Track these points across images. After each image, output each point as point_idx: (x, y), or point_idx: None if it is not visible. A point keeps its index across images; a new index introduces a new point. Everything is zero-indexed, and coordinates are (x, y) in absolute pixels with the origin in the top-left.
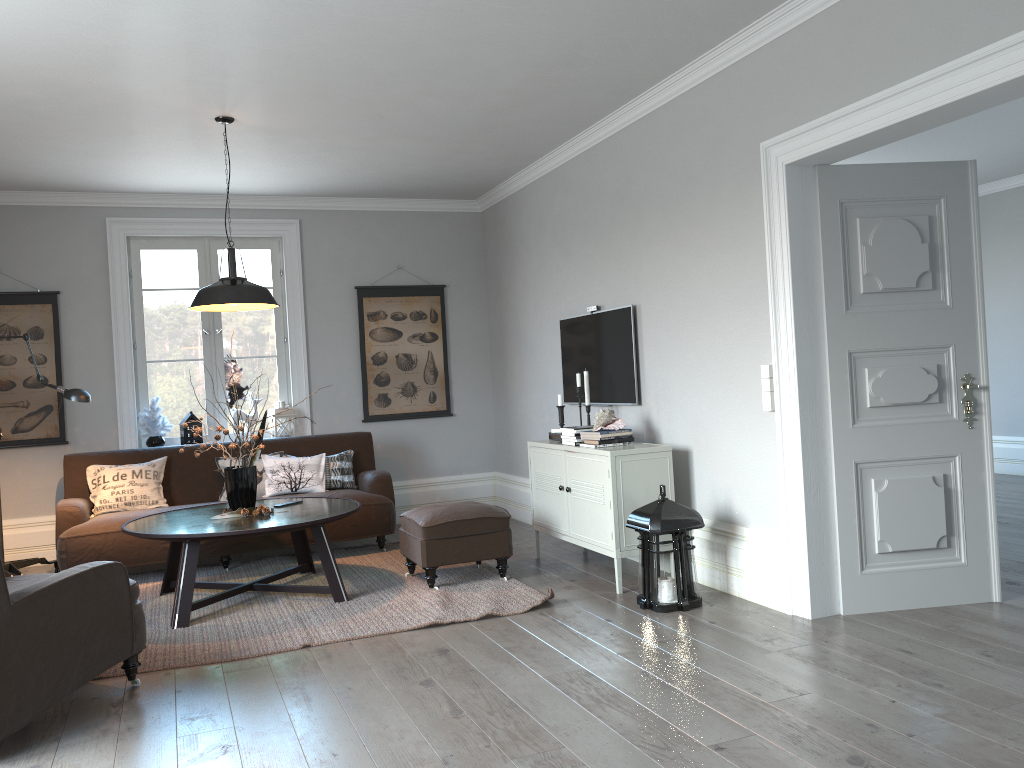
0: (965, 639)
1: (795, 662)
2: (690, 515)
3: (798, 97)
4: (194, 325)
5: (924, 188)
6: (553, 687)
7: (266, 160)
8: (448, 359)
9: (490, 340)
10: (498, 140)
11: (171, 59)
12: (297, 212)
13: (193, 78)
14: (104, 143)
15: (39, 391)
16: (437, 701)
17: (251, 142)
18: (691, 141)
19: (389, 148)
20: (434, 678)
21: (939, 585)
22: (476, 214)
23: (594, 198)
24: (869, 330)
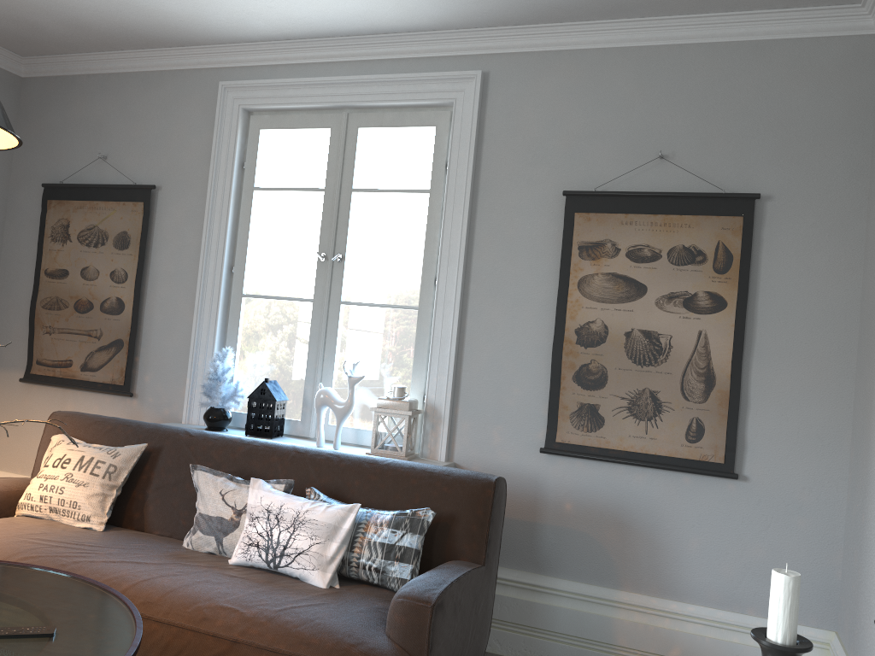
0: None
1: None
2: None
3: None
4: (309, 246)
5: None
6: None
7: None
8: (747, 355)
9: (860, 324)
10: None
11: None
12: (484, 59)
13: None
14: None
15: (113, 319)
16: None
17: None
18: None
19: None
20: None
21: None
22: (864, 40)
23: None
24: None
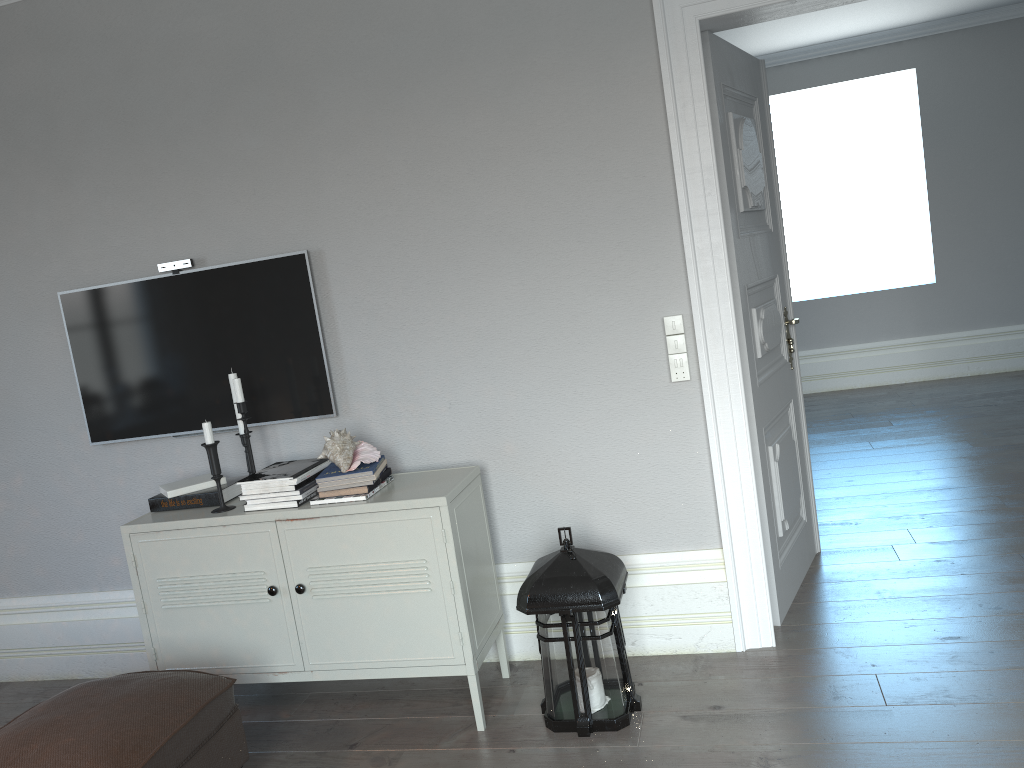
0: (931, 600)
1: (944, 709)
2: (617, 561)
3: None
4: None
5: (749, 85)
6: None
7: None
8: None
9: None
10: None
11: None
12: None
13: None
14: None
15: None
16: None
17: None
18: None
19: None
20: None
21: (802, 552)
22: None
23: (155, 65)
24: (751, 259)
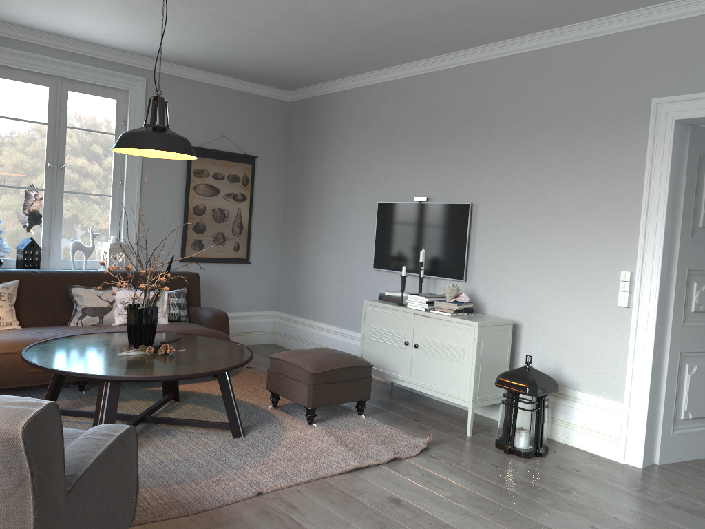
0: None
1: (688, 515)
2: (552, 381)
3: (698, 69)
4: (39, 157)
5: None
6: None
7: (159, 19)
8: (251, 217)
9: (284, 206)
10: (368, 48)
11: None
12: (144, 71)
13: None
14: None
15: None
16: None
17: None
18: (563, 84)
19: (277, 34)
20: None
21: None
22: (285, 103)
23: (435, 111)
24: (701, 254)
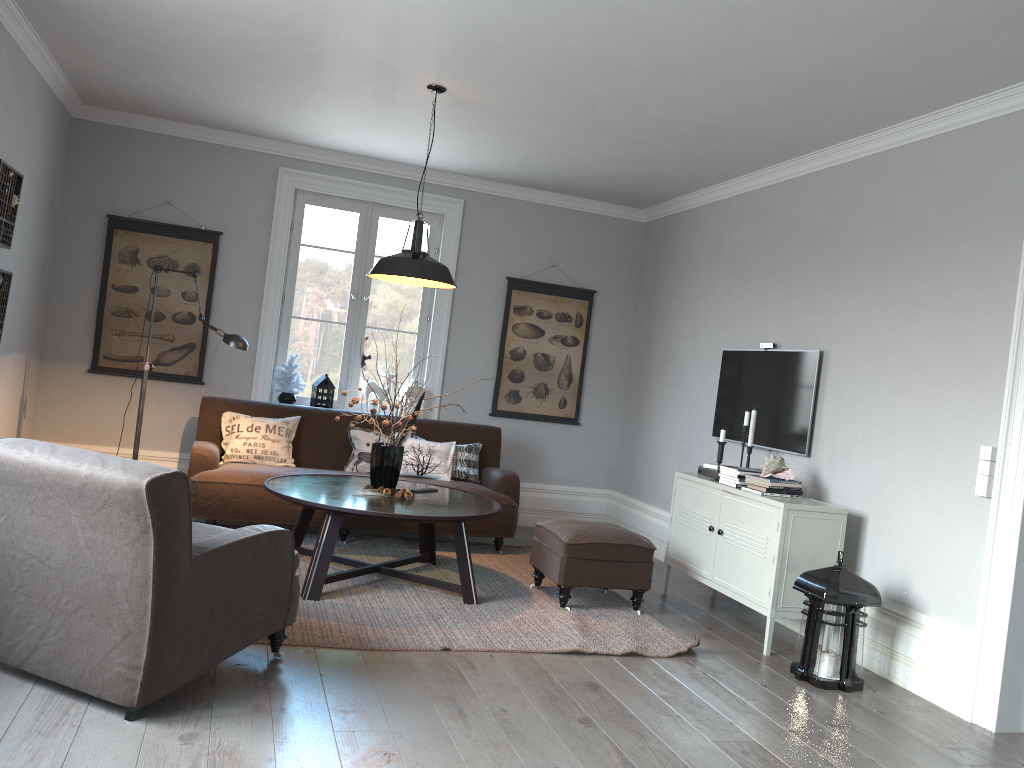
0: None
1: None
2: (869, 590)
3: None
4: (343, 288)
5: None
6: (727, 757)
7: (455, 135)
8: (585, 367)
9: (630, 355)
10: (700, 153)
11: (415, 19)
12: (463, 192)
13: (427, 41)
14: (306, 93)
15: (186, 328)
16: (603, 747)
17: (450, 115)
18: (931, 189)
19: (584, 143)
20: (592, 717)
21: None
22: (639, 224)
23: (791, 230)
24: None
